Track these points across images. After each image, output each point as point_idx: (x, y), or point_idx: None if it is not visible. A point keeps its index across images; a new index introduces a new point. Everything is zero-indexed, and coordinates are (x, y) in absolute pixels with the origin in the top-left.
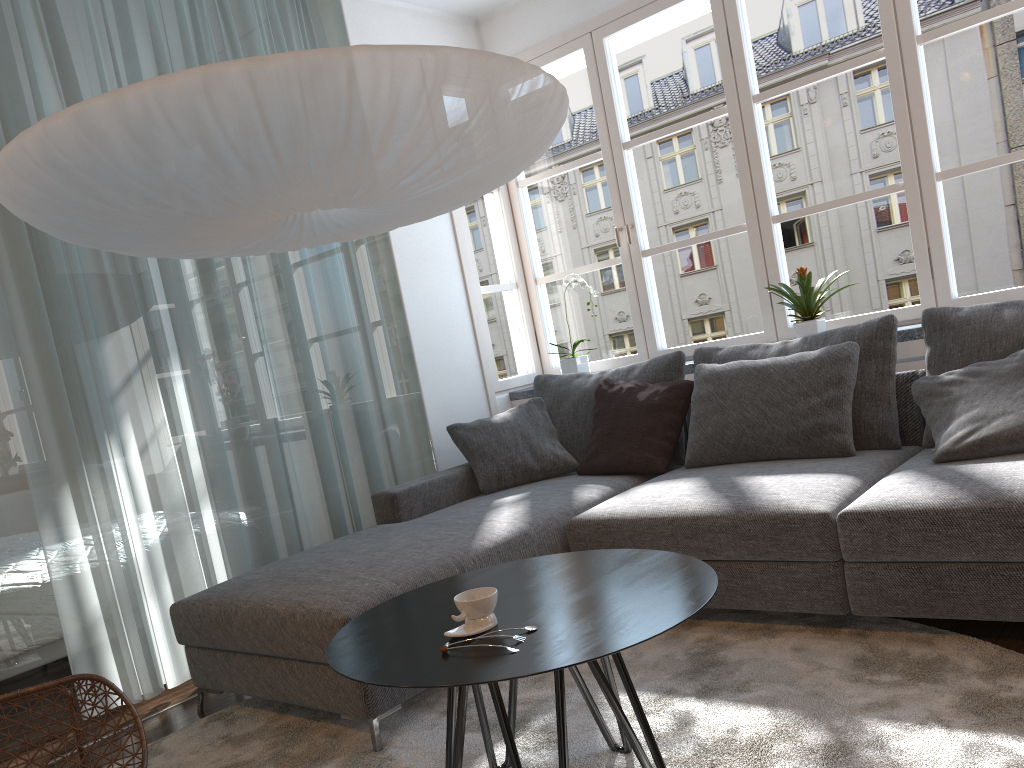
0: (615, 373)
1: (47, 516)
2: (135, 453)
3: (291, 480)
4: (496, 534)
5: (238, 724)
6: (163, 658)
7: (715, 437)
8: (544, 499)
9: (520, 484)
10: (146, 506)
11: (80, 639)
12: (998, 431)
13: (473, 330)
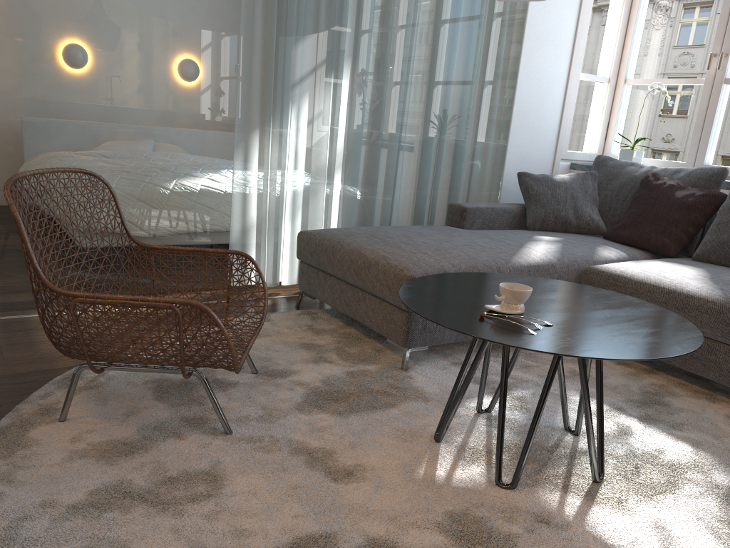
0: (663, 170)
1: (241, 147)
2: (305, 122)
3: (398, 175)
4: (531, 258)
5: (319, 322)
6: (284, 264)
7: (727, 243)
8: (573, 246)
9: (556, 231)
10: (302, 161)
11: (239, 234)
12: None
13: (562, 106)
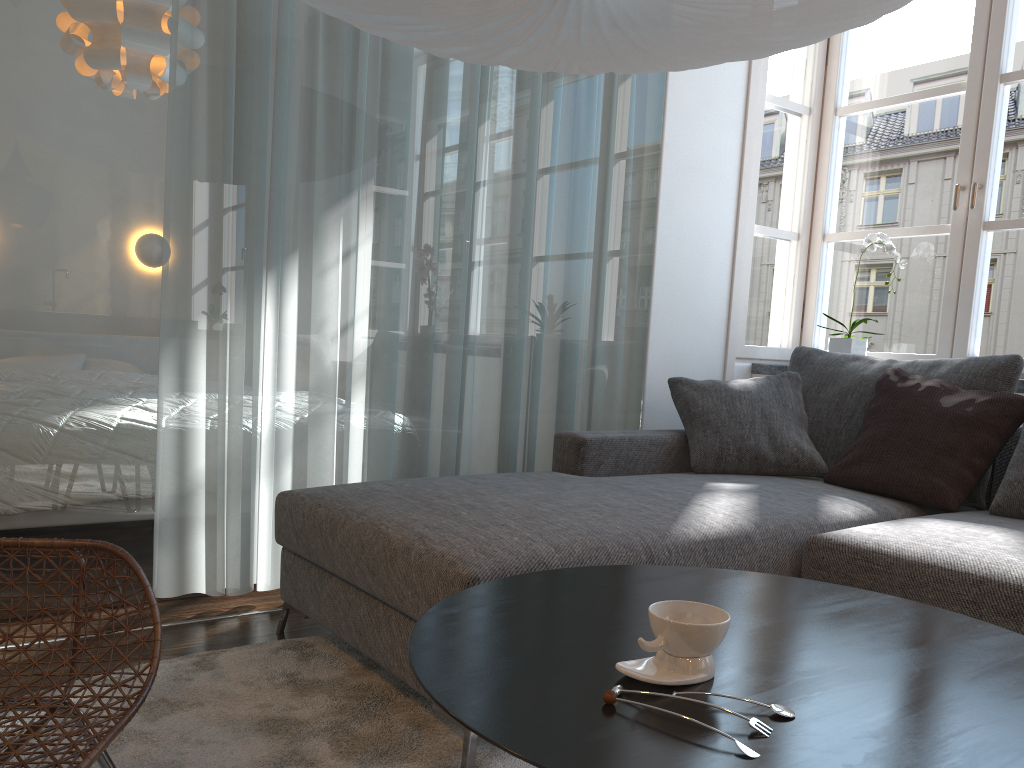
0: (910, 365)
1: (168, 344)
2: (291, 300)
3: (465, 389)
4: (707, 525)
5: (312, 664)
6: (259, 553)
7: None
8: (777, 499)
9: (743, 473)
10: (287, 368)
11: (168, 501)
12: None
13: (731, 275)
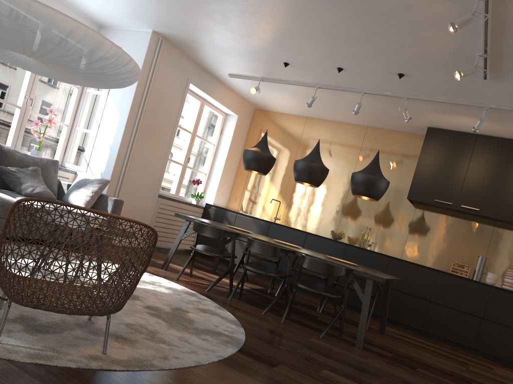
0: None
1: None
2: None
3: None
4: None
5: None
6: None
7: None
8: None
9: None
10: None
11: None
12: (40, 191)
13: None
